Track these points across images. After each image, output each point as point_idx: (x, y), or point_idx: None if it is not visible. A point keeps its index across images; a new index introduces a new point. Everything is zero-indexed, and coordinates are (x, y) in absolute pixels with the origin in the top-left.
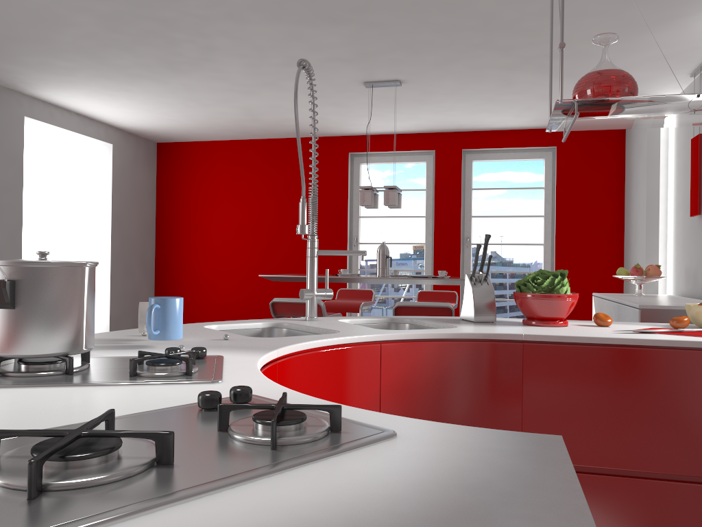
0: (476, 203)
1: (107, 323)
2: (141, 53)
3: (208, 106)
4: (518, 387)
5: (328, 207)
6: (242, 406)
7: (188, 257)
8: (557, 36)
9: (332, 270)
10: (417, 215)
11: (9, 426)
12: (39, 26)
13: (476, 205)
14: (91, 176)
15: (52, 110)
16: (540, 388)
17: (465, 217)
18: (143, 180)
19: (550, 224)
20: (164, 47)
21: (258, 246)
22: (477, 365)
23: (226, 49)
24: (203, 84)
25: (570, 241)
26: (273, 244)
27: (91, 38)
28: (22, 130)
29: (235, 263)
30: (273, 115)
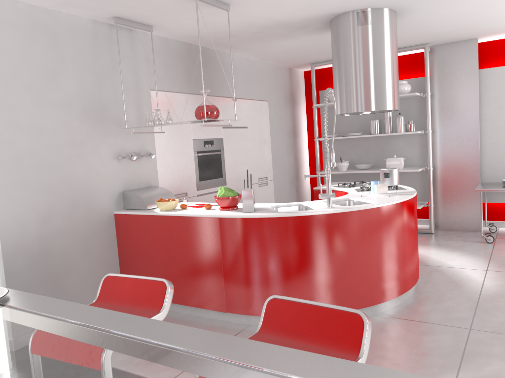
0: None
1: None
2: None
3: None
4: None
5: None
6: (348, 183)
7: None
8: None
9: None
10: None
11: None
12: None
13: None
14: None
15: None
16: None
17: None
18: None
19: None
20: None
21: None
22: None
23: None
24: None
25: None
26: None
27: None
28: None
29: None
30: None
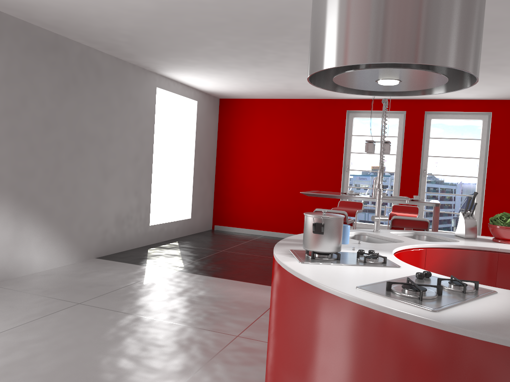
0: (431, 147)
1: (189, 212)
2: (241, 57)
3: (264, 82)
4: (494, 274)
5: (330, 145)
6: (445, 279)
7: (236, 173)
8: (507, 56)
9: (331, 186)
10: (390, 153)
11: (363, 279)
12: (191, 45)
13: (432, 149)
14: (183, 121)
15: (169, 82)
16: (506, 276)
17: (424, 156)
18: (211, 122)
19: (483, 164)
20: (256, 55)
21: (283, 168)
22: (473, 262)
23: (293, 57)
24: (268, 72)
25: (497, 176)
26: (293, 167)
27: (216, 51)
28: (155, 96)
29: (267, 178)
30: (303, 87)
